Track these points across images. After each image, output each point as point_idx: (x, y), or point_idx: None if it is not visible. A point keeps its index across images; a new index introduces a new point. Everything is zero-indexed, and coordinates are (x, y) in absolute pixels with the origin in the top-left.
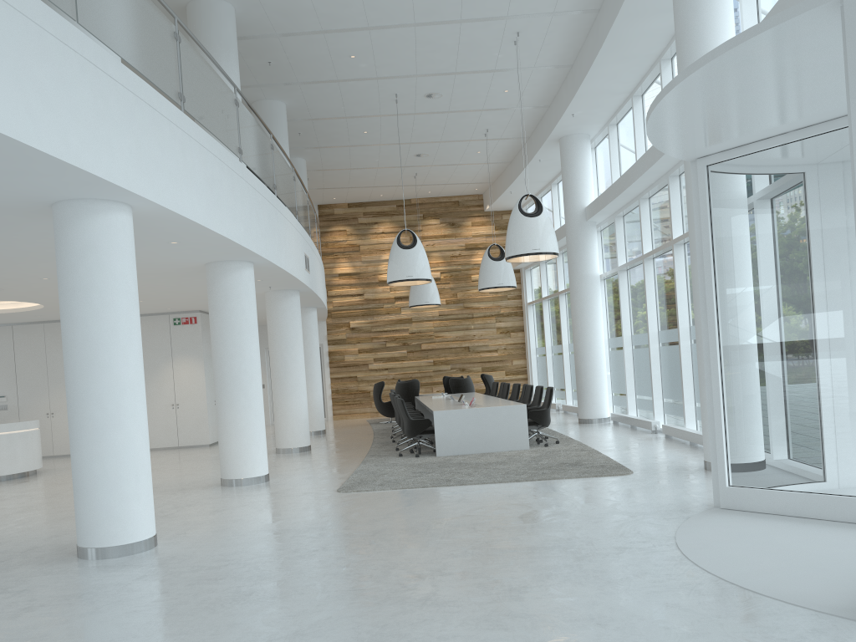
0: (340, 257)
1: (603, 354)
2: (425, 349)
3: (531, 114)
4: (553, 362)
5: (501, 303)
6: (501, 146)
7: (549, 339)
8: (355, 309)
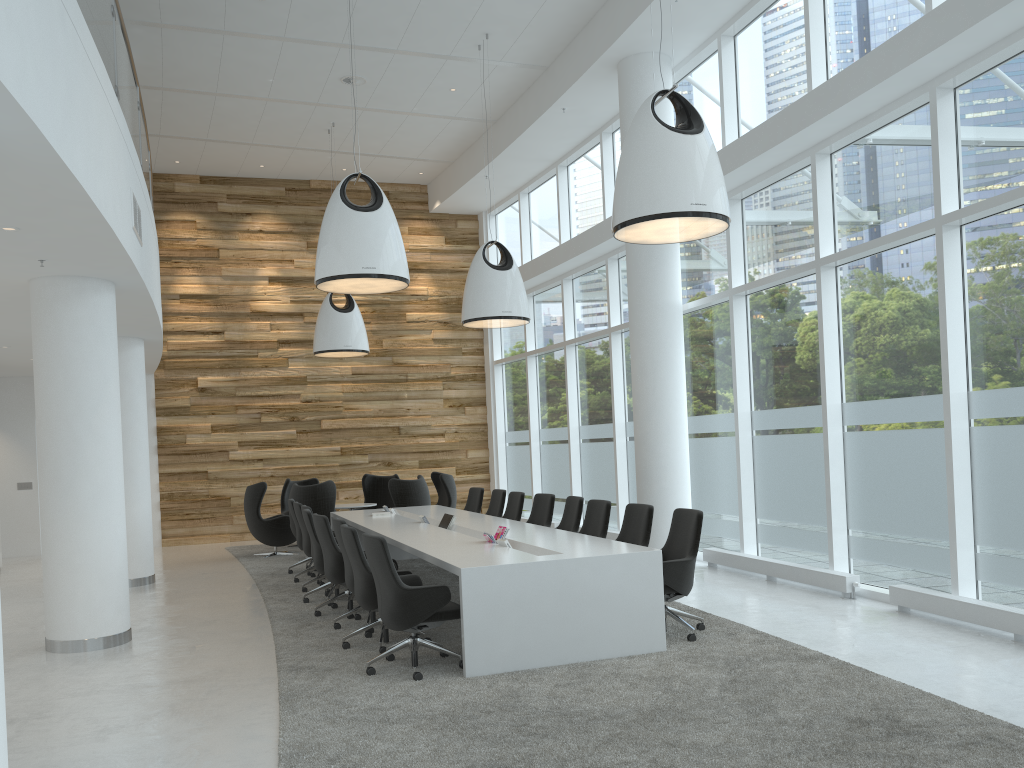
0: (184, 265)
1: (687, 445)
2: (328, 429)
3: (574, 10)
4: (543, 455)
5: (453, 360)
6: (494, 82)
7: (536, 419)
8: (208, 357)
